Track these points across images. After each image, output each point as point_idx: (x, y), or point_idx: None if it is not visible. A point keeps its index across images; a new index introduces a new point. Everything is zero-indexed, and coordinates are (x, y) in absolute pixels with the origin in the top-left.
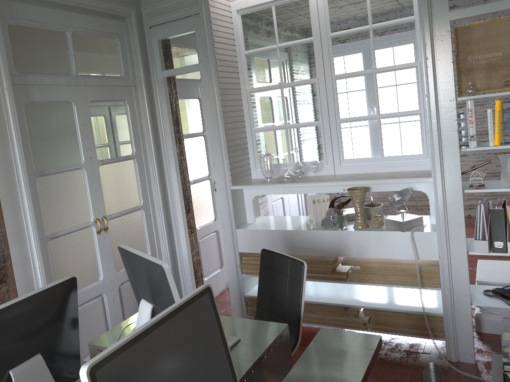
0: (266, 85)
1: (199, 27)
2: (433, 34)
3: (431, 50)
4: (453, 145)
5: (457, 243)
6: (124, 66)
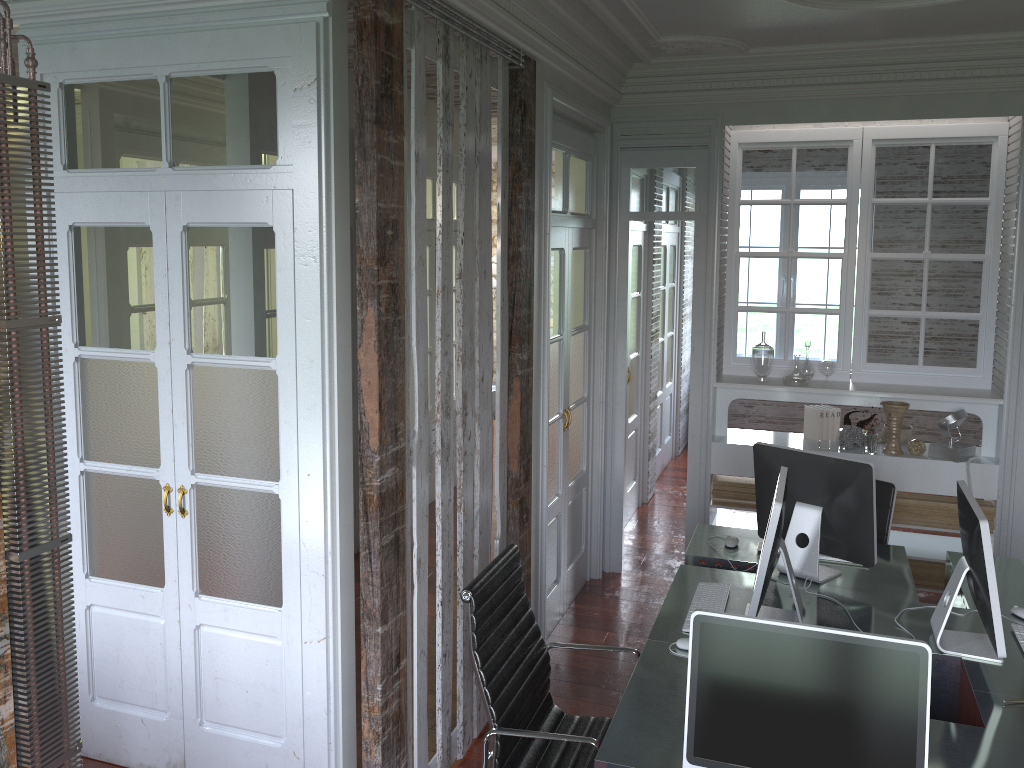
0: (765, 250)
1: (704, 164)
2: None
3: None
4: None
5: (1023, 481)
6: (591, 201)
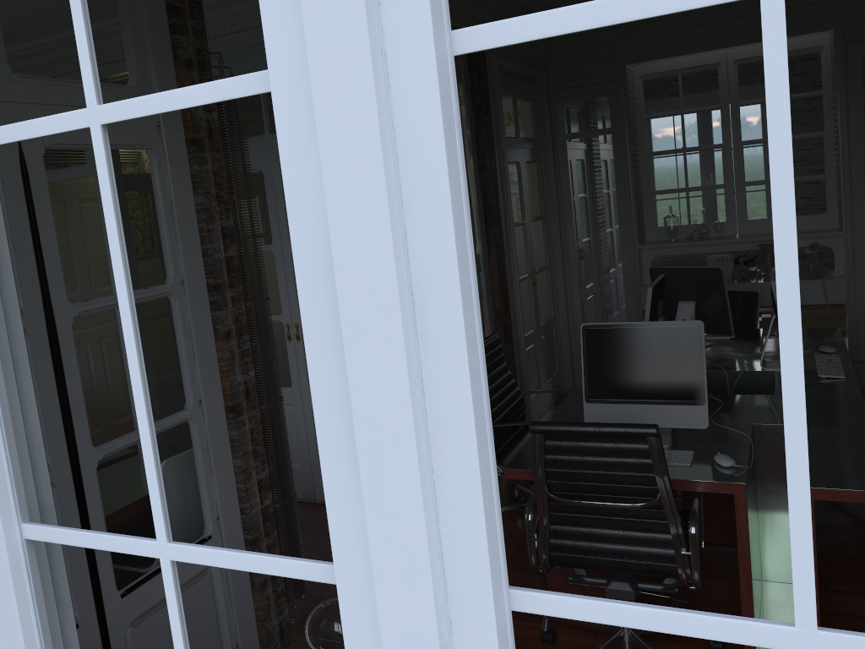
0: (666, 149)
1: (613, 93)
2: (848, 110)
3: (846, 124)
4: (863, 204)
5: (863, 287)
6: (537, 129)
